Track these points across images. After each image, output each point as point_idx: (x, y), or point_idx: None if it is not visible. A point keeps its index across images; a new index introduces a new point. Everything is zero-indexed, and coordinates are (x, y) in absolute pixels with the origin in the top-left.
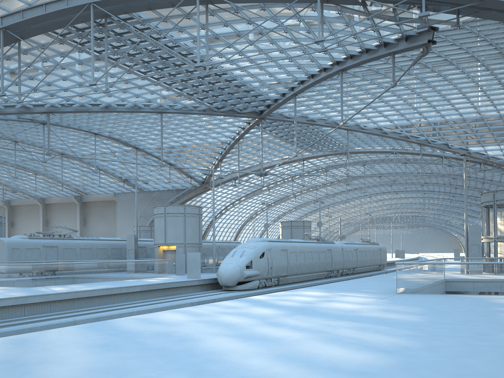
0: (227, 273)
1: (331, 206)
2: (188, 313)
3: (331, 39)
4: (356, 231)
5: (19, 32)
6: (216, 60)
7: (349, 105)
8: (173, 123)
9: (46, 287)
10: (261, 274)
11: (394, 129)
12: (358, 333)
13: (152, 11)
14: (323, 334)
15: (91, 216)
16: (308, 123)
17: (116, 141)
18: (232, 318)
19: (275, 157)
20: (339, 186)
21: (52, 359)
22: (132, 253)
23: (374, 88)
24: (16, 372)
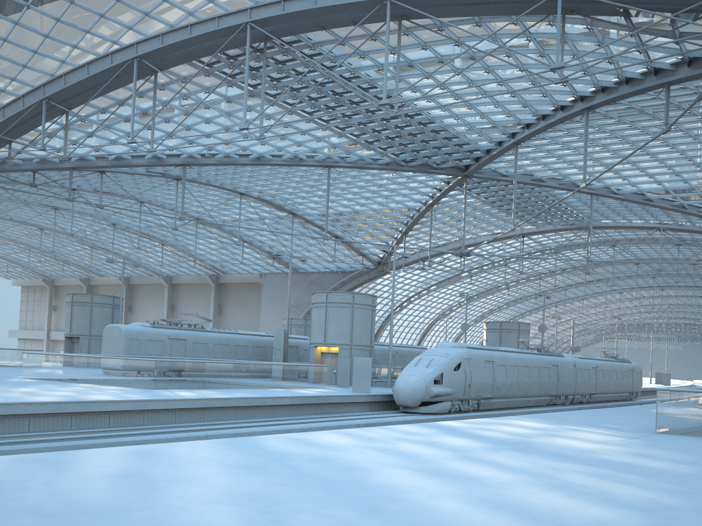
0: (406, 389)
1: (561, 304)
2: (354, 436)
3: (575, 64)
4: (596, 341)
5: (157, 61)
6: (407, 95)
7: (595, 159)
8: (344, 181)
9: (170, 390)
10: (455, 394)
11: (664, 194)
12: (595, 482)
13: (326, 30)
14: (543, 478)
15: (229, 302)
16: (534, 184)
17: (267, 204)
18: (414, 447)
19: (482, 230)
20: (574, 276)
21: (184, 477)
22: (280, 354)
23: (636, 134)
24: (142, 488)
